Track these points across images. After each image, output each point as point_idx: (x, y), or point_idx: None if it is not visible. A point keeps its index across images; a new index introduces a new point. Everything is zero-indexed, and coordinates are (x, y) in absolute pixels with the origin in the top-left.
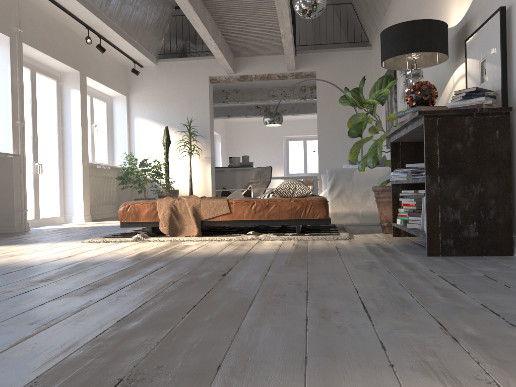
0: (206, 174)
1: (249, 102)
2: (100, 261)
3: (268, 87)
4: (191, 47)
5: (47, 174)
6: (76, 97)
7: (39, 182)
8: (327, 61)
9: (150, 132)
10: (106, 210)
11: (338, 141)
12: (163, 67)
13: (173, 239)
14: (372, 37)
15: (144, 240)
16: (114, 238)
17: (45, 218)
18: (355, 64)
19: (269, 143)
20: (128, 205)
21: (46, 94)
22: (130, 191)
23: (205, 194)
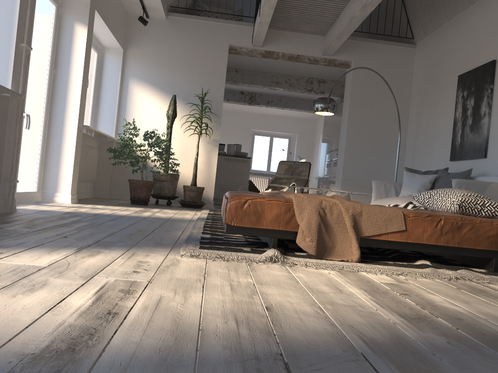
0: (211, 160)
1: (248, 85)
2: (395, 341)
3: (272, 72)
4: (203, 8)
5: (31, 131)
6: (81, 33)
7: (21, 140)
8: (366, 52)
9: (148, 99)
10: (83, 189)
11: (367, 144)
12: (174, 23)
13: (335, 265)
14: (423, 34)
15: (286, 262)
16: (226, 252)
17: (22, 192)
18: (395, 61)
19: (235, 134)
20: (245, 200)
21: (43, 20)
22: (112, 168)
23: (207, 184)
